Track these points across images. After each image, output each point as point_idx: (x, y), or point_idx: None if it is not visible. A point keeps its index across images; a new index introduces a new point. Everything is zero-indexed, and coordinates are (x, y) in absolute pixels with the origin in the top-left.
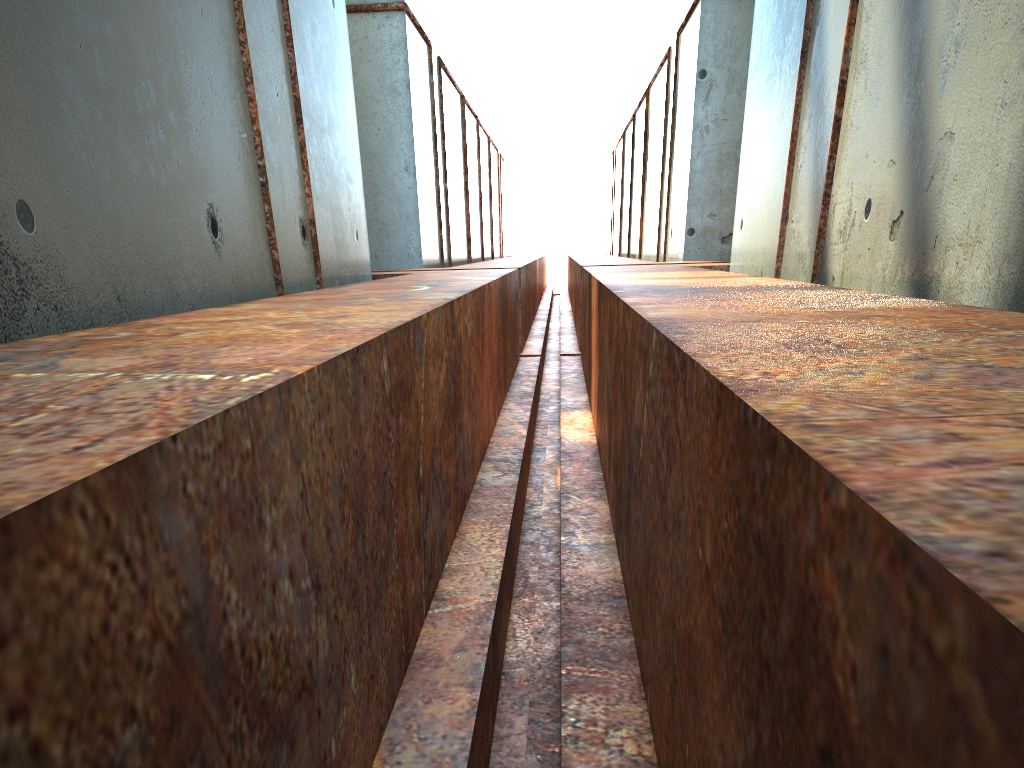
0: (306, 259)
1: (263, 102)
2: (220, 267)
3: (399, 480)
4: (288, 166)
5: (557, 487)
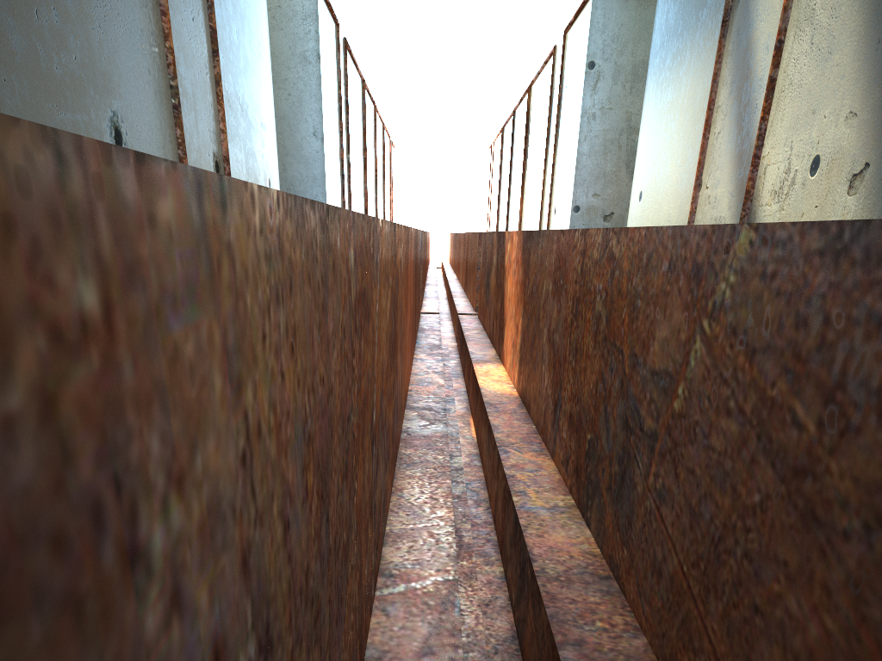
0: None
1: (177, 21)
2: None
3: (359, 428)
4: (202, 96)
5: (473, 438)
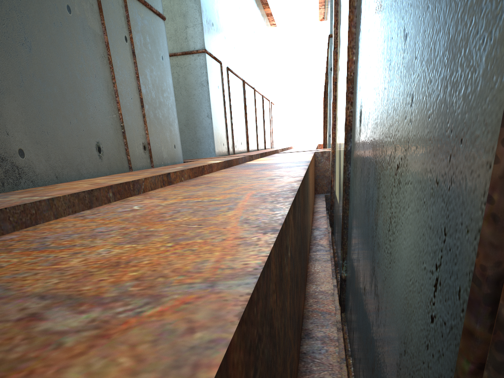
0: (145, 158)
1: (124, 102)
2: (102, 164)
3: None
4: (136, 124)
5: None
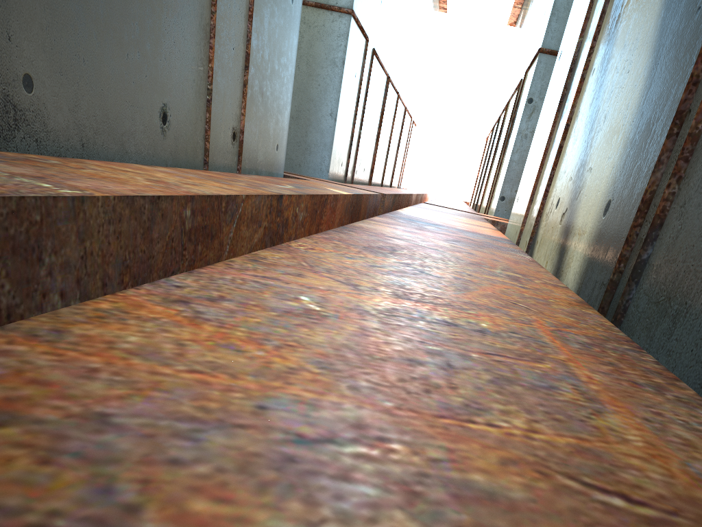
0: (232, 153)
1: (221, 51)
2: (163, 143)
3: None
4: (231, 93)
5: None
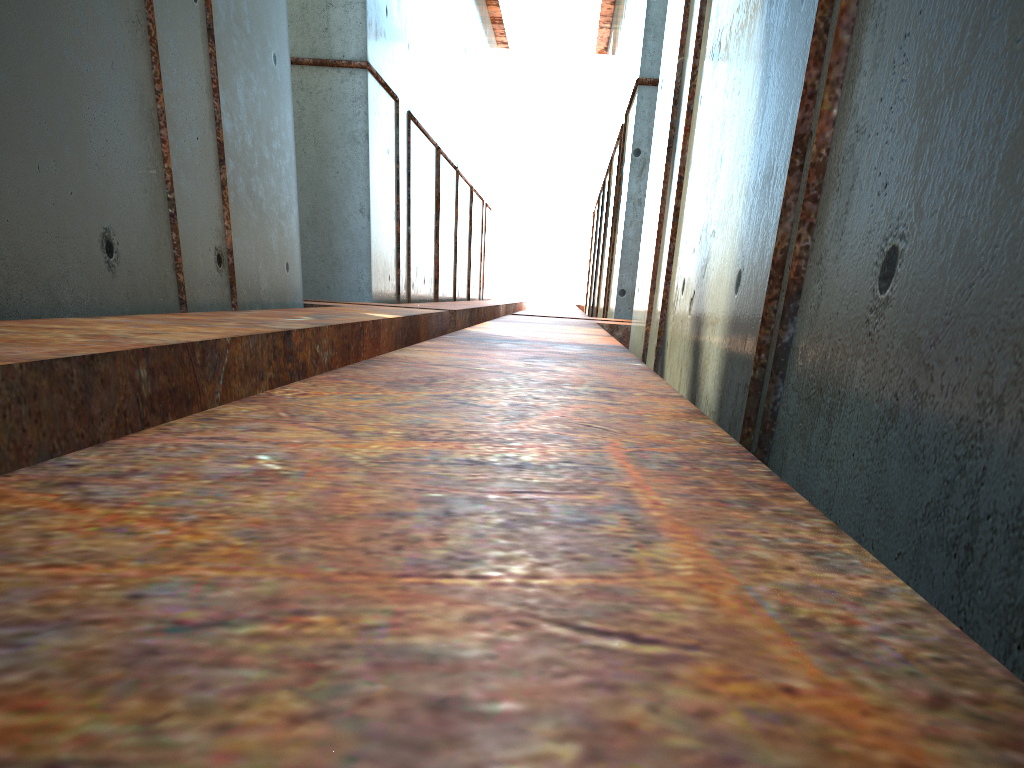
0: (220, 284)
1: (179, 144)
2: (113, 284)
3: None
4: (205, 201)
5: None
